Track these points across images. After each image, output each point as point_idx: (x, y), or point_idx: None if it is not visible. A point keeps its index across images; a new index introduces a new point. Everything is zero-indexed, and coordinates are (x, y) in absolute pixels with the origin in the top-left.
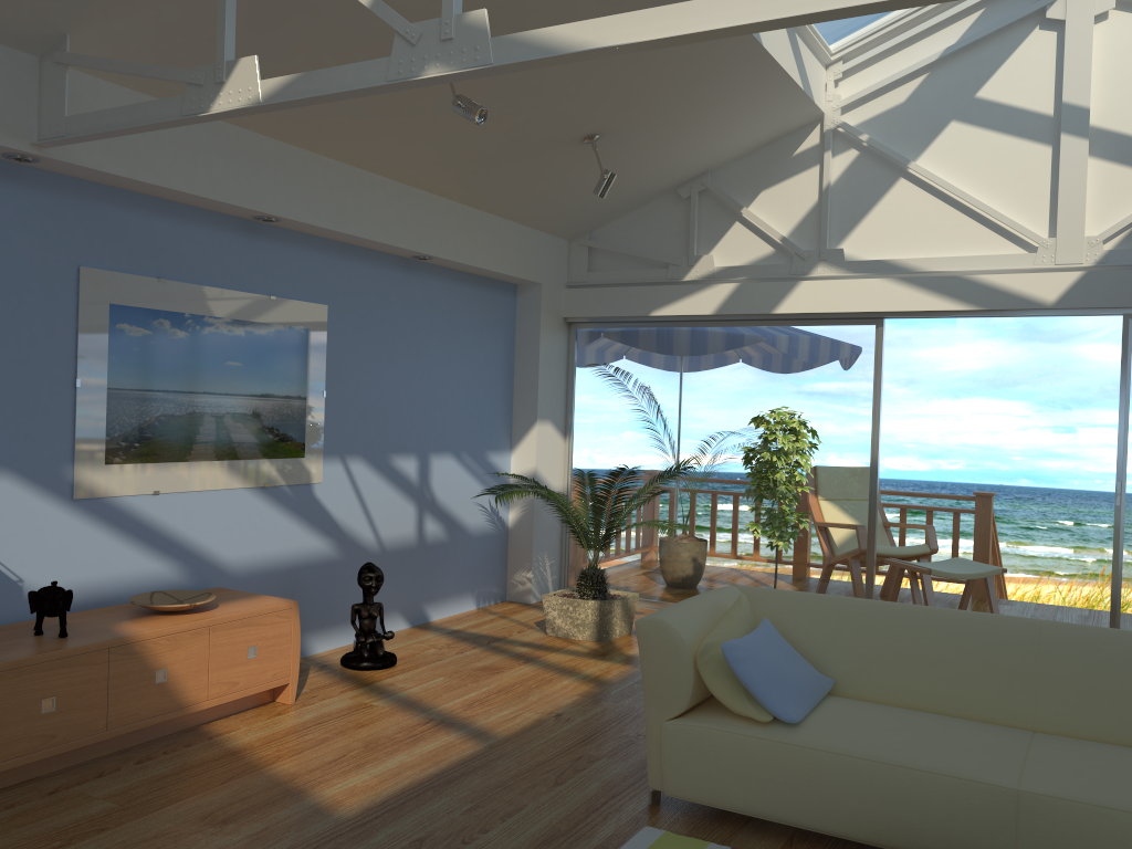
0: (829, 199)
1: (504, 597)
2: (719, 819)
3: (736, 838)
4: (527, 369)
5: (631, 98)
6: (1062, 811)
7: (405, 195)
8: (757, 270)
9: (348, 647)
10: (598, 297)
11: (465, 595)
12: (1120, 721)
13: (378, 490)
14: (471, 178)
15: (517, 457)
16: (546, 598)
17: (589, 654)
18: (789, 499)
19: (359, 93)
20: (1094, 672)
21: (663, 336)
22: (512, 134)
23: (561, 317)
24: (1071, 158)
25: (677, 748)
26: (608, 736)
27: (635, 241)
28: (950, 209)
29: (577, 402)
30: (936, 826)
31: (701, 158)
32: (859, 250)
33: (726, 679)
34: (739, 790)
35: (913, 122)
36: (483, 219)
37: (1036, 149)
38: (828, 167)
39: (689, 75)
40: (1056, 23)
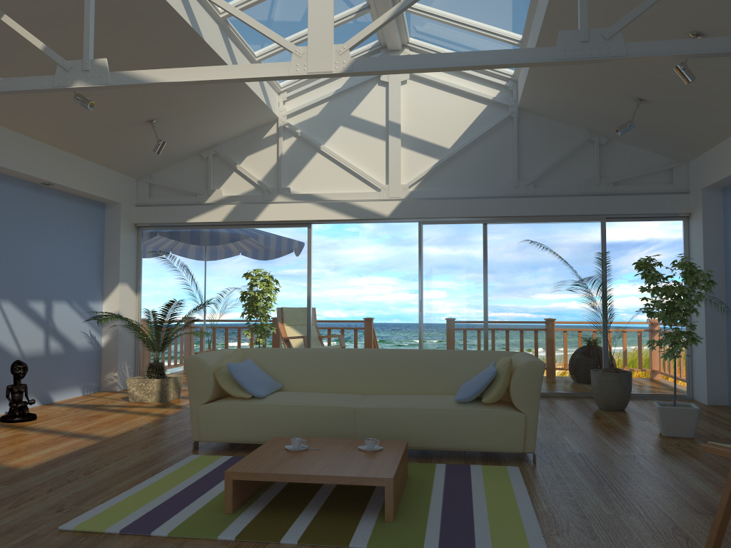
0: (282, 162)
1: (100, 389)
2: (228, 450)
3: (236, 454)
4: (113, 253)
5: (174, 102)
6: (372, 413)
7: (38, 146)
8: (246, 198)
9: (2, 415)
10: (156, 212)
11: (75, 387)
12: (401, 385)
13: (20, 321)
14: (79, 139)
15: (107, 304)
16: (129, 380)
17: (156, 407)
18: (265, 317)
19: (37, 91)
20: (392, 366)
21: (194, 234)
22: (105, 116)
23: (133, 223)
24: (394, 147)
25: (206, 417)
26: (169, 432)
27: (177, 181)
28: (341, 169)
29: (144, 273)
30: (323, 429)
31: (213, 136)
32: (298, 188)
33: (230, 381)
34: (236, 431)
35: (322, 125)
36: (85, 163)
37: (379, 142)
38: (281, 145)
39: (205, 93)
40: (385, 83)
